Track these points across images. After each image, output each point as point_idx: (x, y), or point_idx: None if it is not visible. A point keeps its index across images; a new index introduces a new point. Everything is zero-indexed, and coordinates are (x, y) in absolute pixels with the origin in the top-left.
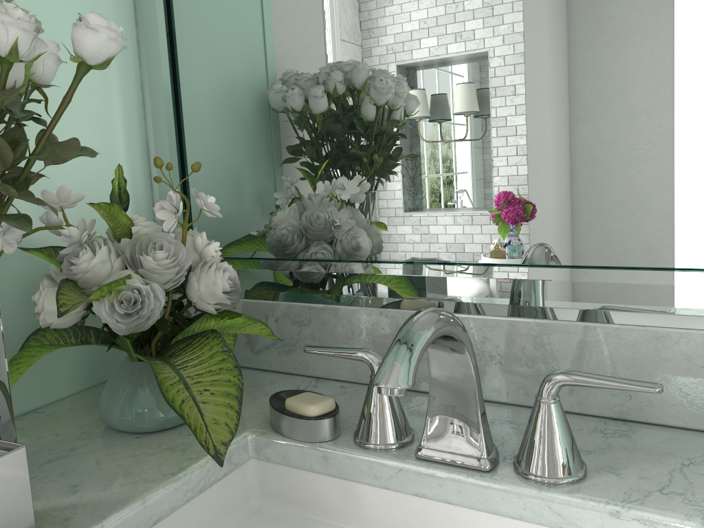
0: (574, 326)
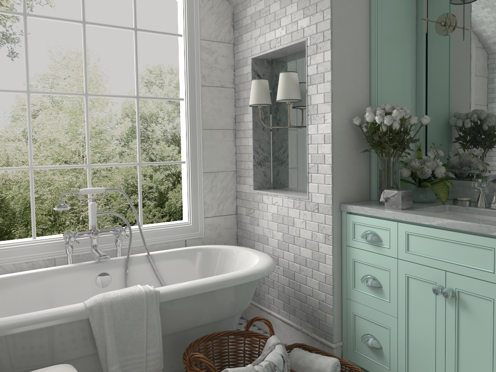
0: None
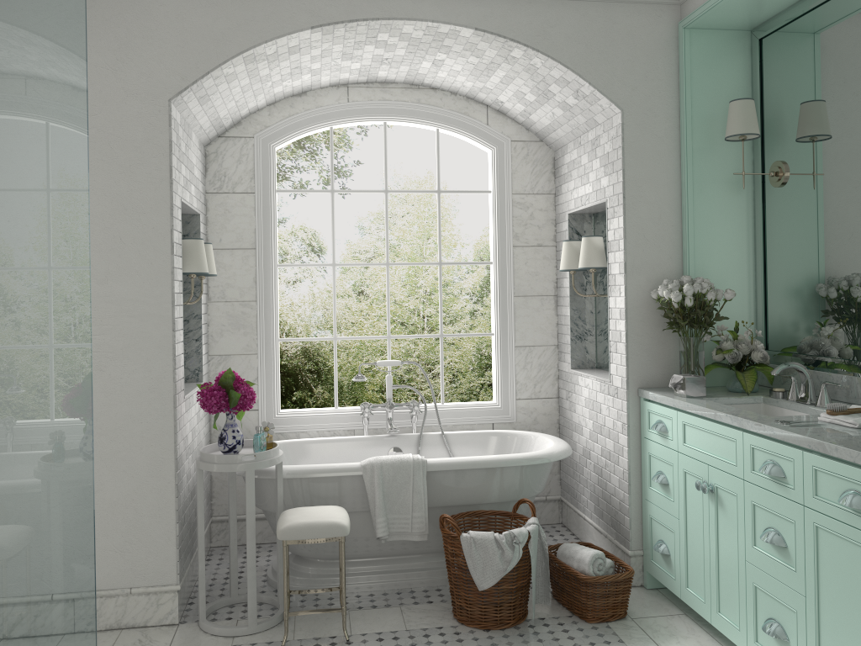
0: (855, 377)
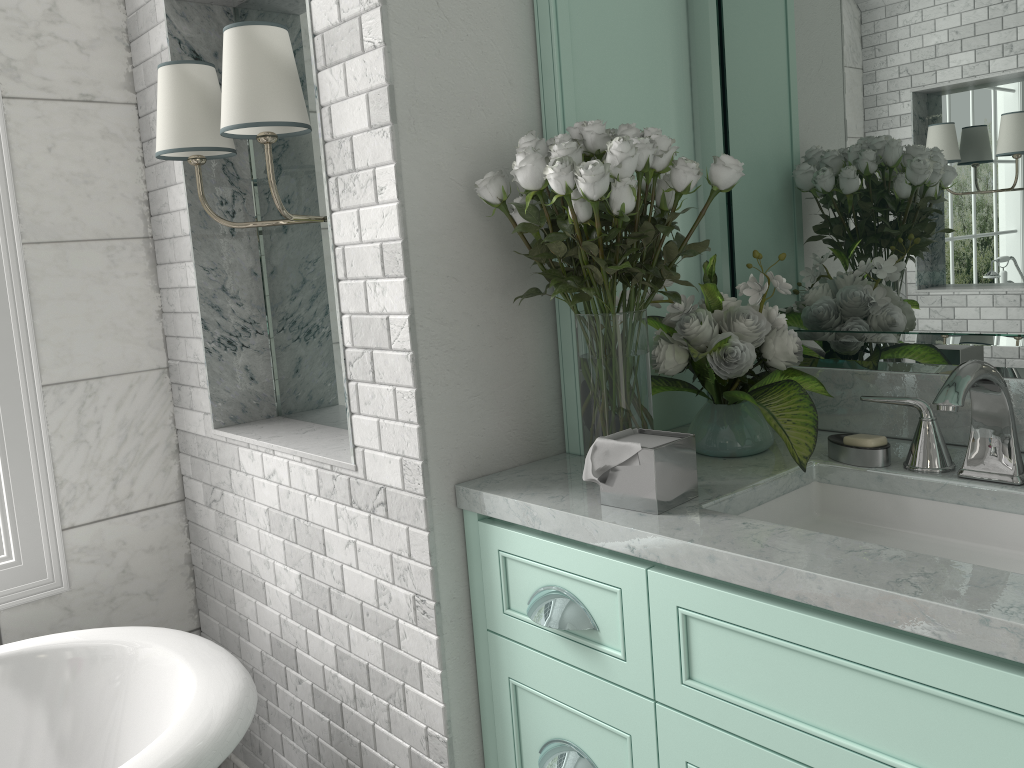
0: None
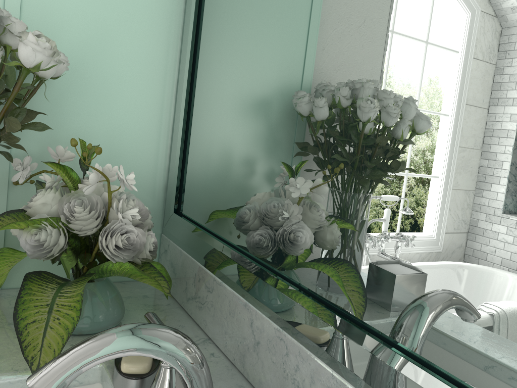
0: None
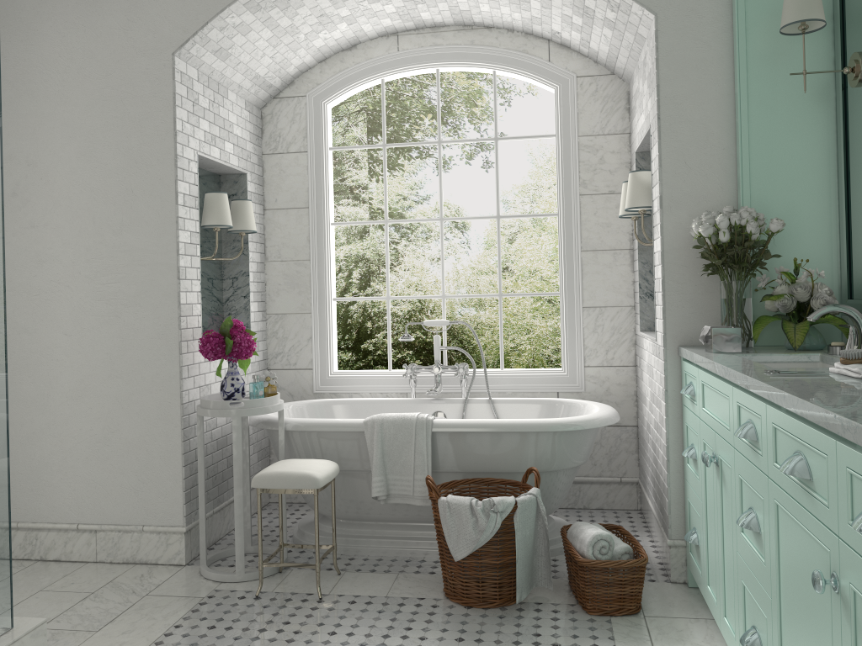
0: None
